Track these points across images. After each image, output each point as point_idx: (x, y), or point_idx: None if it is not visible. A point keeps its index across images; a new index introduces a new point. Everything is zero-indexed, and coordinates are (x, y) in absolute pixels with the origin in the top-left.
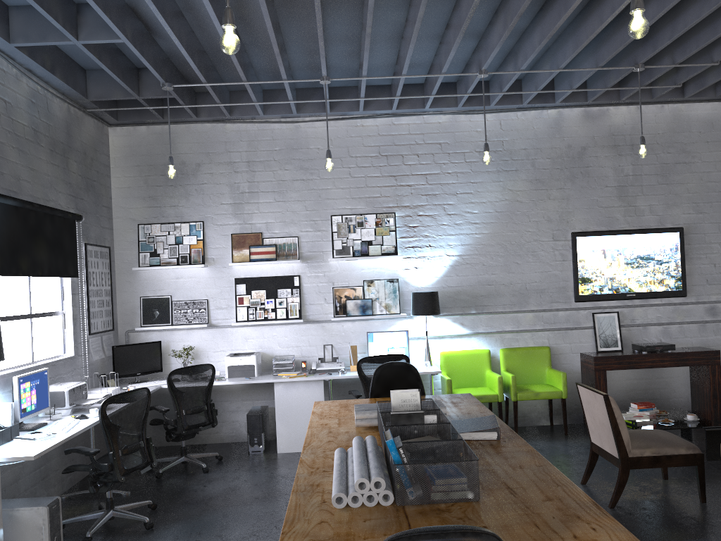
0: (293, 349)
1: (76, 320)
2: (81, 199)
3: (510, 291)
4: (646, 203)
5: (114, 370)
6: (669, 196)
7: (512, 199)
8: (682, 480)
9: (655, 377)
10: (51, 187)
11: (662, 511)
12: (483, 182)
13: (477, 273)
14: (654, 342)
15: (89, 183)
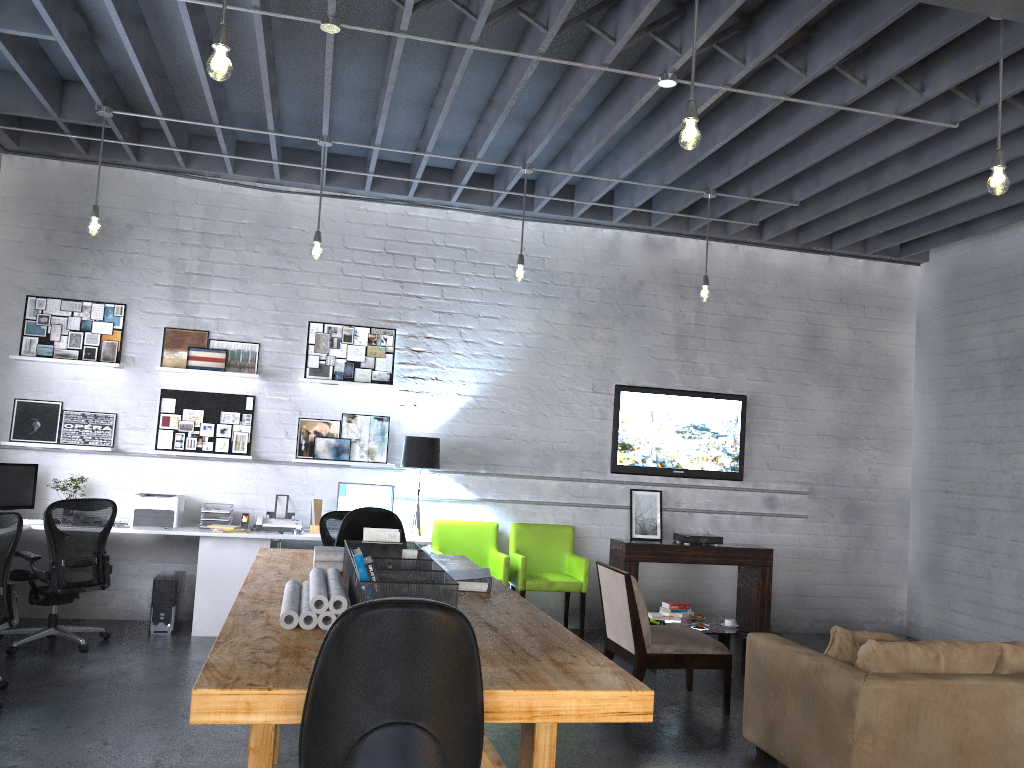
0: (233, 497)
1: None
2: None
3: (533, 451)
4: (707, 360)
5: None
6: (735, 356)
7: (547, 332)
8: (708, 692)
9: (697, 578)
10: None
11: (679, 720)
12: (514, 306)
13: (494, 422)
14: (700, 533)
15: None
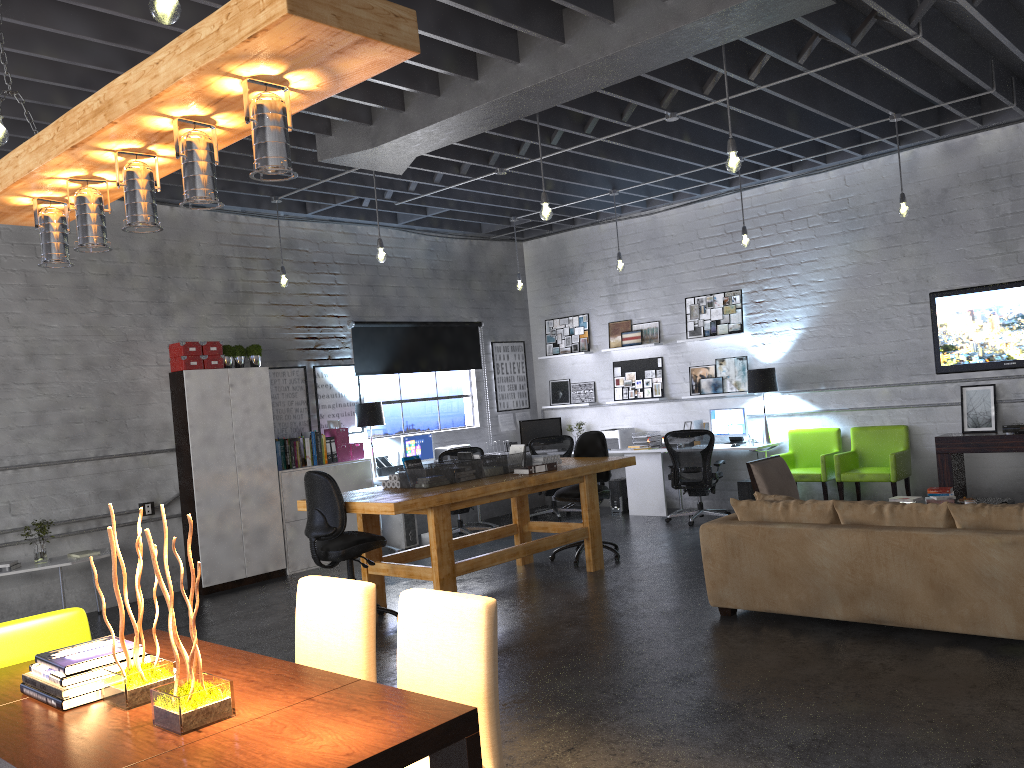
0: (660, 426)
1: (481, 400)
2: (486, 309)
3: (862, 365)
4: None
5: (521, 439)
6: None
7: (860, 261)
8: None
9: None
10: (451, 306)
11: None
12: (828, 246)
13: (825, 346)
14: None
15: (497, 294)
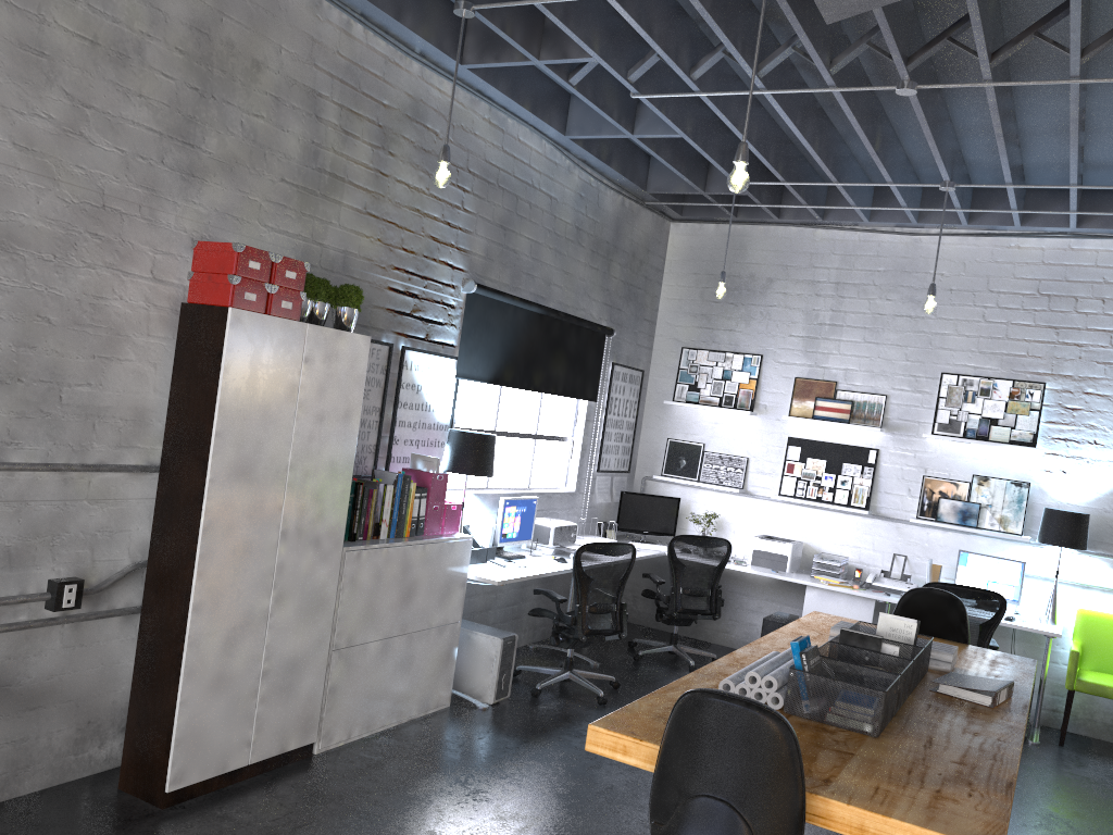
0: (849, 550)
1: (584, 451)
2: (617, 310)
3: None
4: None
5: (618, 520)
6: None
7: None
8: None
9: None
10: (584, 294)
11: None
12: None
13: None
14: None
15: (632, 291)
